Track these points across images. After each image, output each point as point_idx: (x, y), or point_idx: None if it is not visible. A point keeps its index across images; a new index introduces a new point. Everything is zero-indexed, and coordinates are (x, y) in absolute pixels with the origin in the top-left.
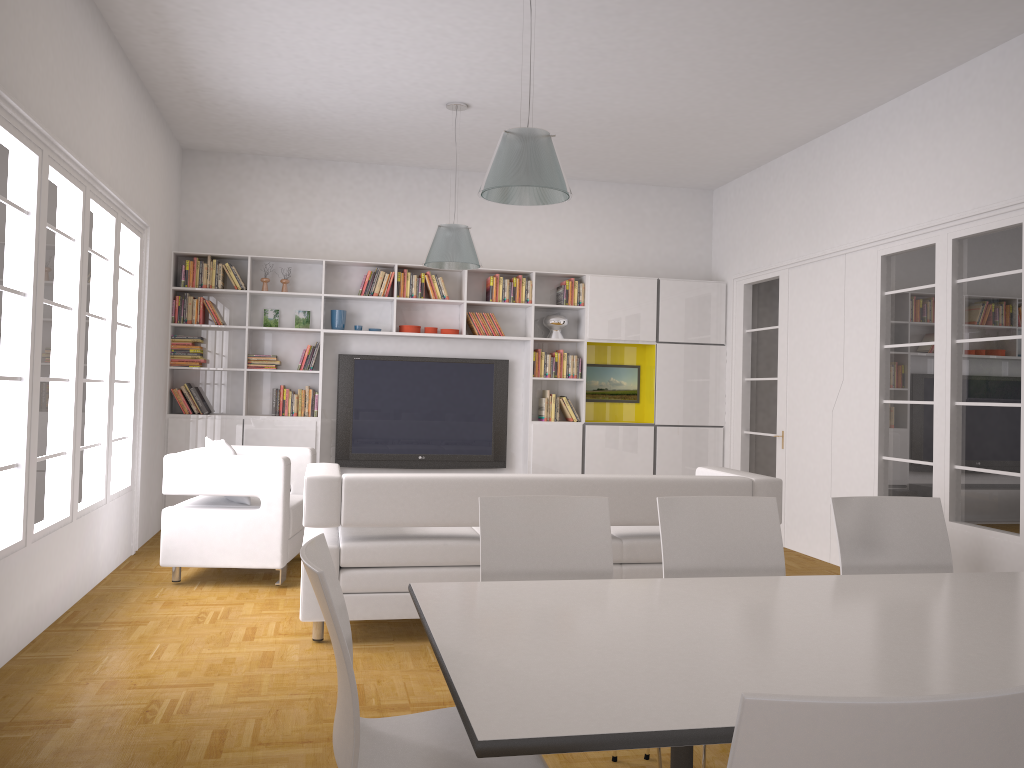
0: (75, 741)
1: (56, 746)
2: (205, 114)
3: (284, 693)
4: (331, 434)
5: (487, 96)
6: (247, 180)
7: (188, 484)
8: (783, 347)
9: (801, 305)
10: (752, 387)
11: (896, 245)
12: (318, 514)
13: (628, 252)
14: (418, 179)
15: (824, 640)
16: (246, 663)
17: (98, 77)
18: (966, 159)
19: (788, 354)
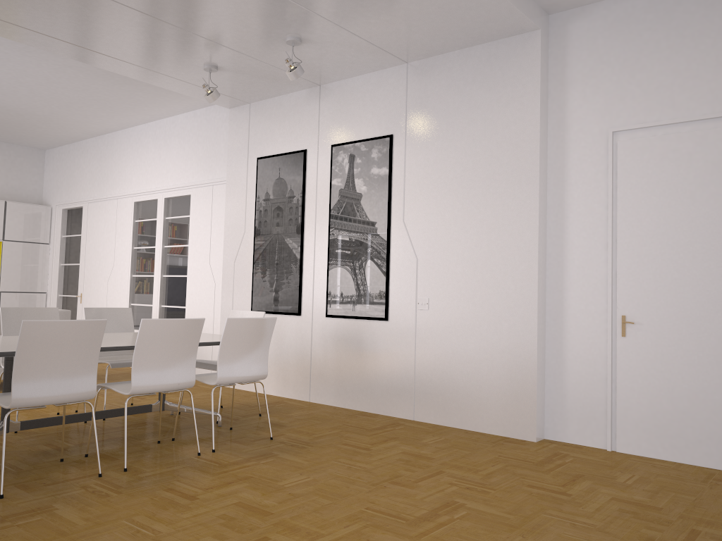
0: None
1: None
2: None
3: None
4: None
5: None
6: None
7: None
8: (84, 246)
9: (94, 224)
10: (66, 269)
11: (141, 197)
12: None
13: None
14: None
15: None
16: None
17: None
18: (171, 161)
19: (86, 250)
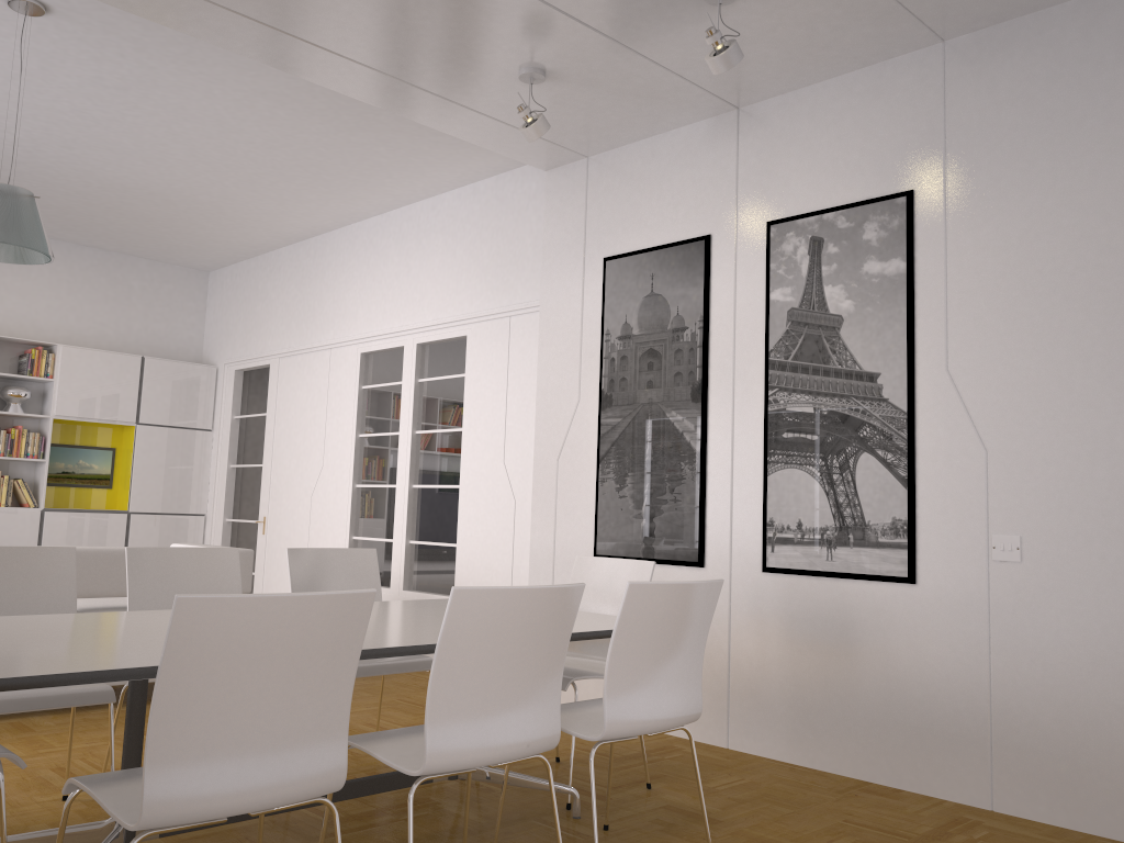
0: None
1: None
2: None
3: None
4: None
5: None
6: None
7: None
8: (270, 434)
9: (289, 394)
10: (238, 474)
11: (374, 344)
12: None
13: (110, 325)
14: None
15: None
16: None
17: None
18: (430, 277)
19: (274, 441)
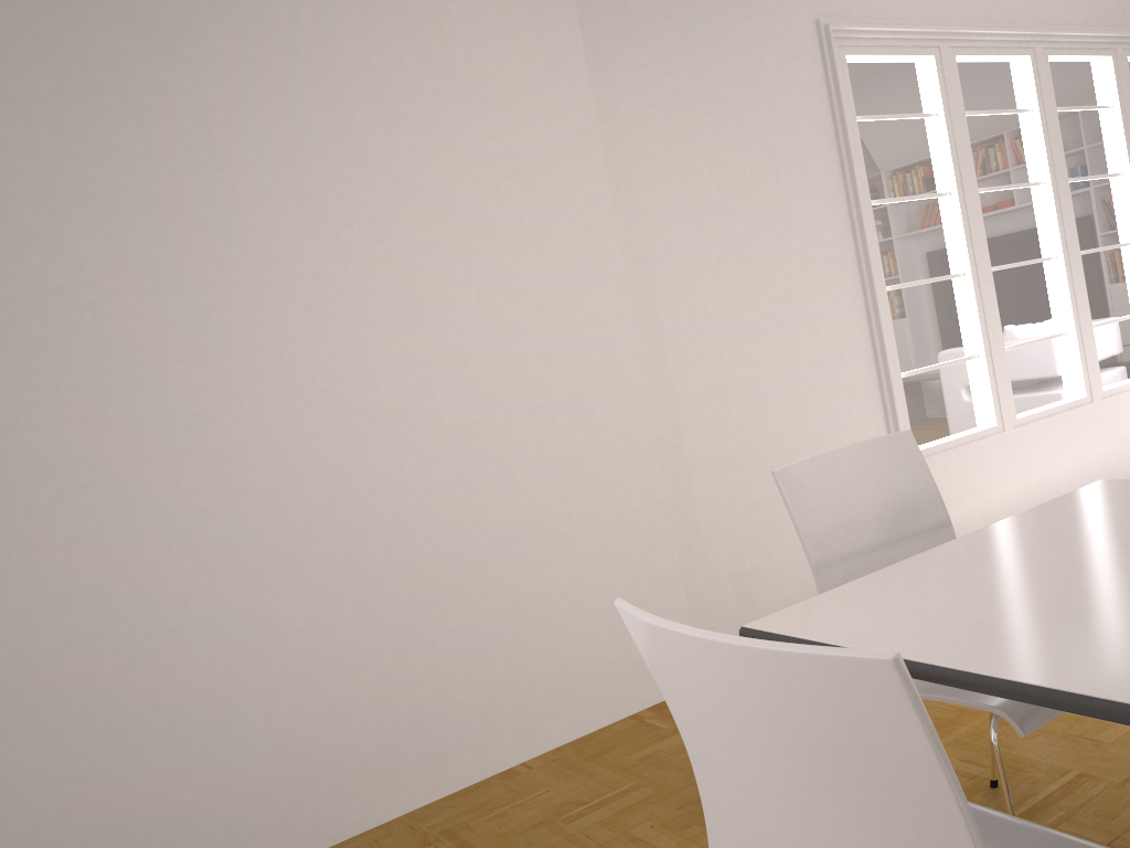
0: None
1: None
2: None
3: None
4: None
5: None
6: None
7: None
8: None
9: None
10: None
11: None
12: None
13: None
14: None
15: None
16: None
17: None
18: None
19: None
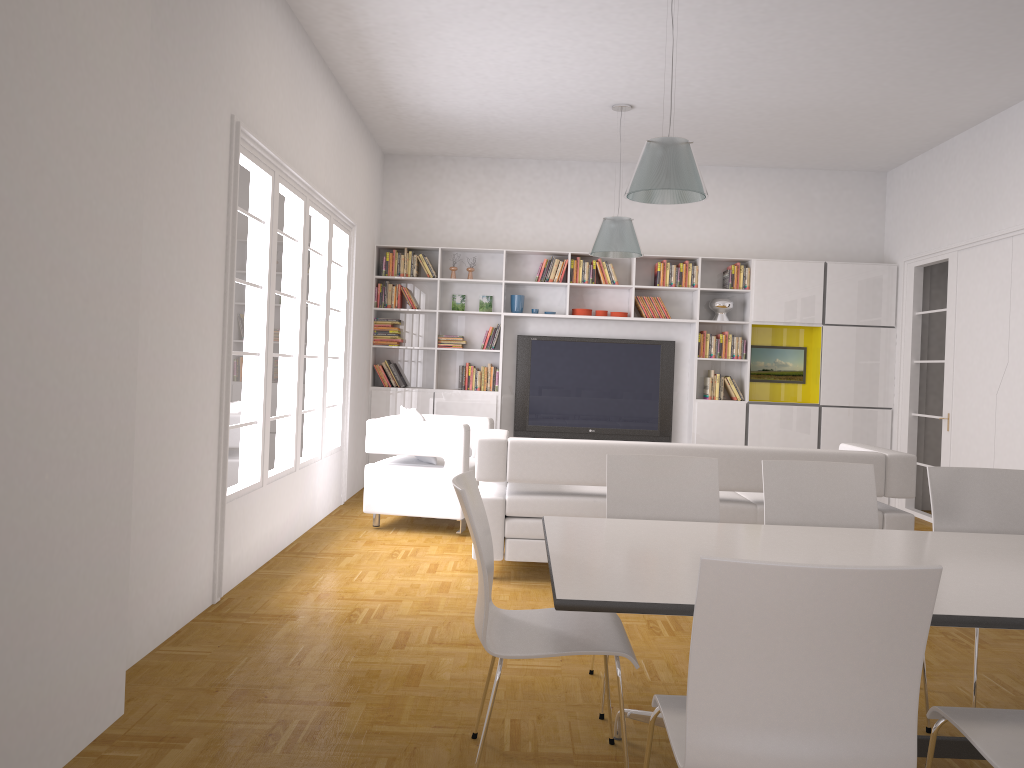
0: (299, 629)
1: (286, 631)
2: (402, 124)
3: (456, 611)
4: (510, 407)
5: (649, 97)
6: (438, 179)
7: (385, 445)
8: (950, 330)
9: (969, 288)
10: (922, 369)
11: None
12: (487, 470)
13: (796, 236)
14: (591, 172)
15: None
16: (428, 588)
17: (315, 104)
18: None
19: (955, 337)
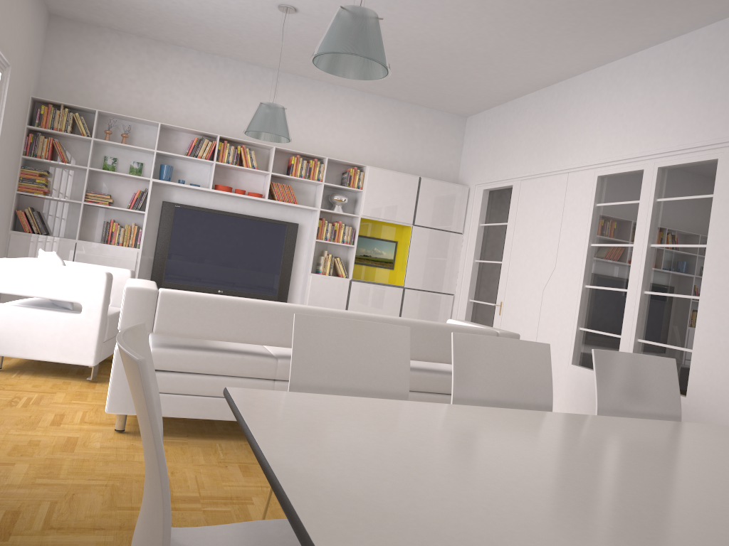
0: None
1: None
2: None
3: (82, 478)
4: (149, 264)
5: (313, 3)
6: (102, 49)
7: (18, 286)
8: (509, 239)
9: (528, 208)
10: (479, 267)
11: (611, 169)
12: (133, 320)
13: (399, 154)
14: (244, 72)
15: (658, 483)
16: (50, 446)
17: None
18: (677, 107)
19: (513, 244)
